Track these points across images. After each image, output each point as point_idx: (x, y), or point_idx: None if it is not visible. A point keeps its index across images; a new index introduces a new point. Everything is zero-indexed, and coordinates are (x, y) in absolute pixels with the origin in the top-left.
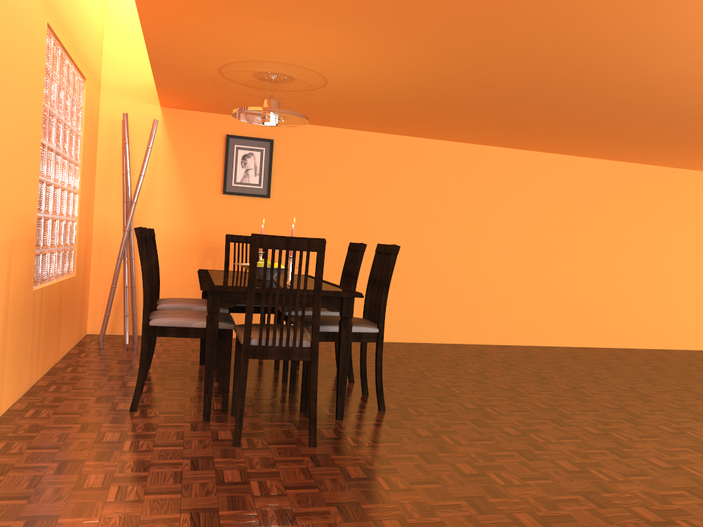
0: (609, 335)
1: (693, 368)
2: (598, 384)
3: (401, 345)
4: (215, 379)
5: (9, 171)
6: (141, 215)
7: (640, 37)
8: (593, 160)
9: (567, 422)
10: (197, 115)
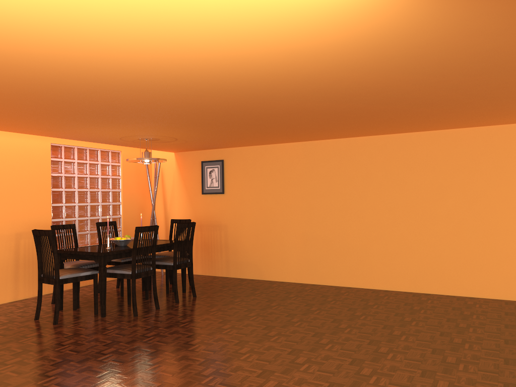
0: (498, 287)
1: (511, 323)
2: (331, 322)
3: (298, 285)
4: (124, 295)
5: (12, 208)
6: (170, 209)
7: (153, 102)
8: (460, 130)
9: (199, 336)
10: (189, 153)
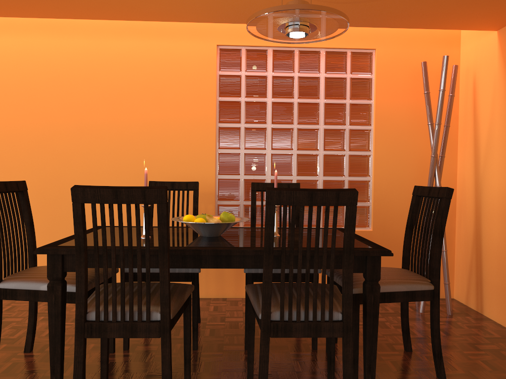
0: None
1: None
2: None
3: None
4: (256, 347)
5: (145, 153)
6: (484, 168)
7: None
8: None
9: None
10: None
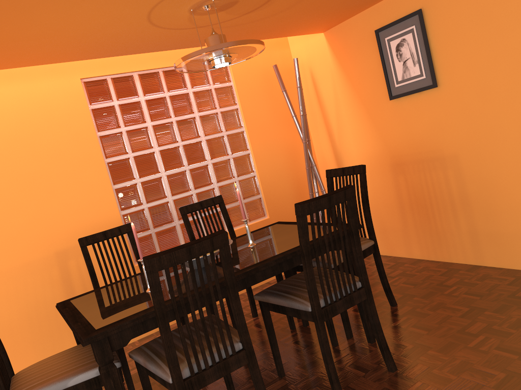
0: None
1: None
2: None
3: None
4: None
5: (35, 212)
6: (340, 142)
7: None
8: None
9: None
10: (348, 24)
